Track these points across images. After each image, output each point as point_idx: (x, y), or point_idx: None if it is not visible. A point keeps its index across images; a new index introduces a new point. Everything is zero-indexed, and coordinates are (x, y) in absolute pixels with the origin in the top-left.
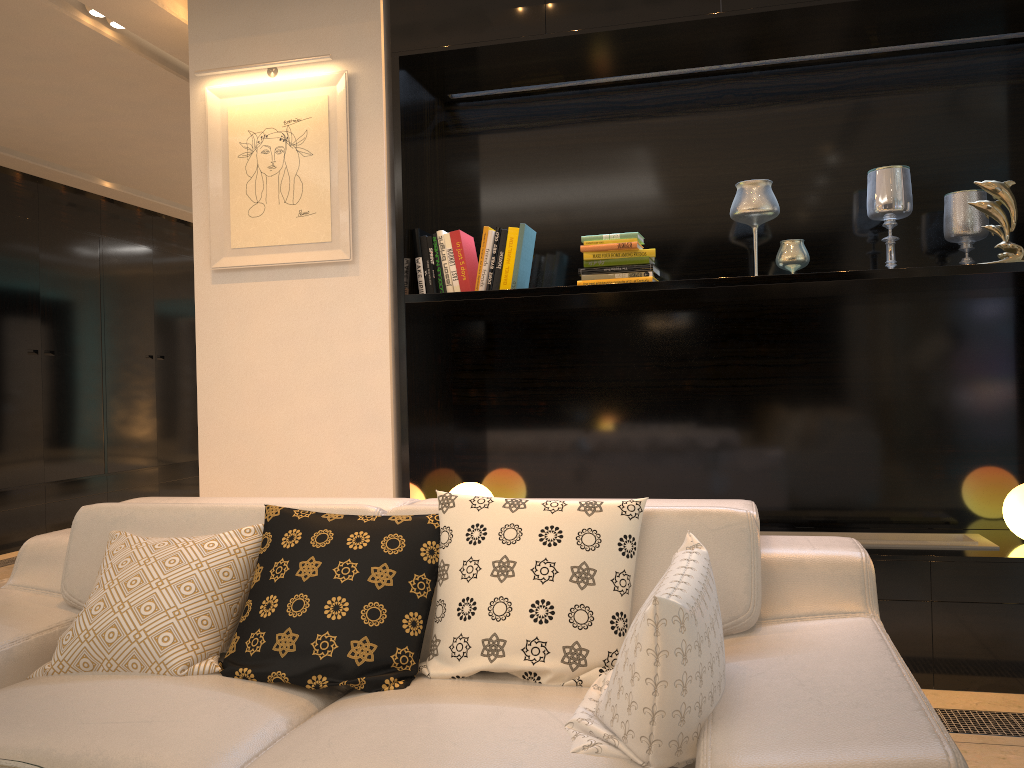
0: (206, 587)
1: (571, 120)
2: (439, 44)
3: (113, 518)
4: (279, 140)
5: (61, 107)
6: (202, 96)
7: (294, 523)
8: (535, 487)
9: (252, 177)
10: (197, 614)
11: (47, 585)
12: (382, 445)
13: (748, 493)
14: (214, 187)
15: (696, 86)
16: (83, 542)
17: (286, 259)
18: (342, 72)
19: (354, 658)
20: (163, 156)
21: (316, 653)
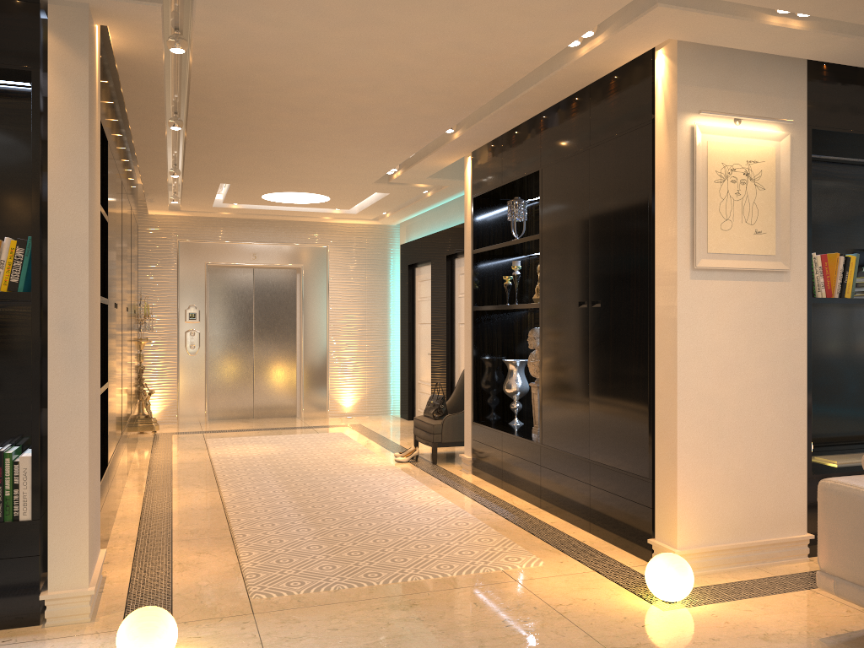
0: None
1: None
2: (834, 126)
3: None
4: (743, 174)
5: (356, 77)
6: (686, 128)
7: None
8: None
9: (723, 199)
10: None
11: None
12: (801, 404)
13: None
14: (698, 203)
15: None
16: None
17: (747, 265)
18: (788, 133)
19: None
20: (306, 123)
21: None
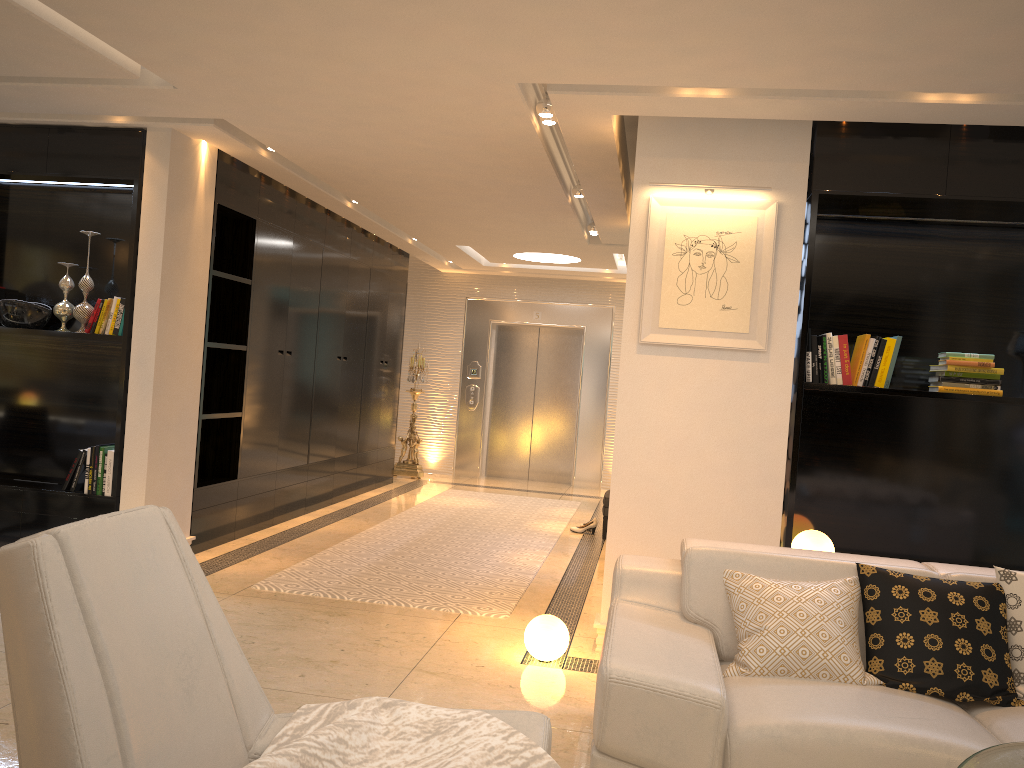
0: (848, 622)
1: (907, 246)
2: (854, 189)
3: (724, 560)
4: (710, 246)
5: (413, 160)
6: (643, 200)
7: (895, 580)
8: (845, 535)
9: (683, 272)
10: (851, 641)
11: (656, 603)
12: (774, 499)
13: (1022, 557)
14: (649, 276)
15: (1014, 234)
16: (701, 575)
17: (708, 342)
18: (774, 201)
19: (987, 682)
20: (437, 195)
21: (959, 677)
